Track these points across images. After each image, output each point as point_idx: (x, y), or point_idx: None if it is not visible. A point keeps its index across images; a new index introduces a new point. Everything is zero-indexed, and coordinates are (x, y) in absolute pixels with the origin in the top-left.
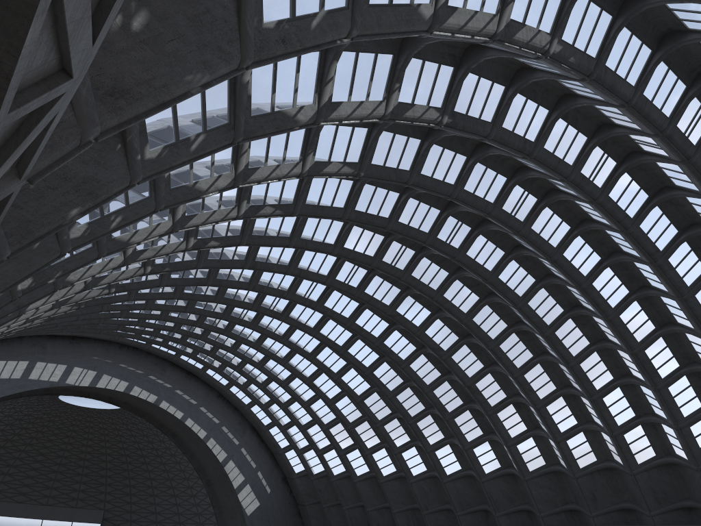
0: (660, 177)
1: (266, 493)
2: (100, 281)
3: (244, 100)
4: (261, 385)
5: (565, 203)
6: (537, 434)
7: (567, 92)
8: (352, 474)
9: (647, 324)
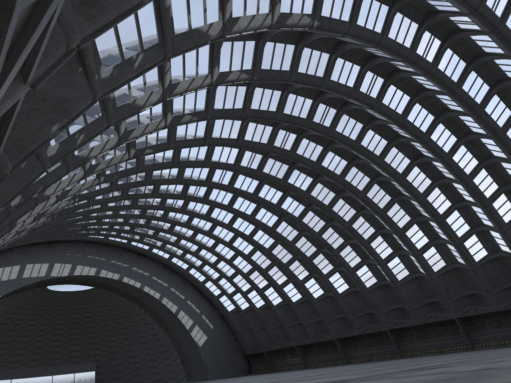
0: (474, 47)
1: (210, 329)
2: (67, 194)
3: (168, 22)
4: (194, 254)
5: (404, 80)
6: (401, 253)
7: None
8: (270, 305)
9: (473, 160)
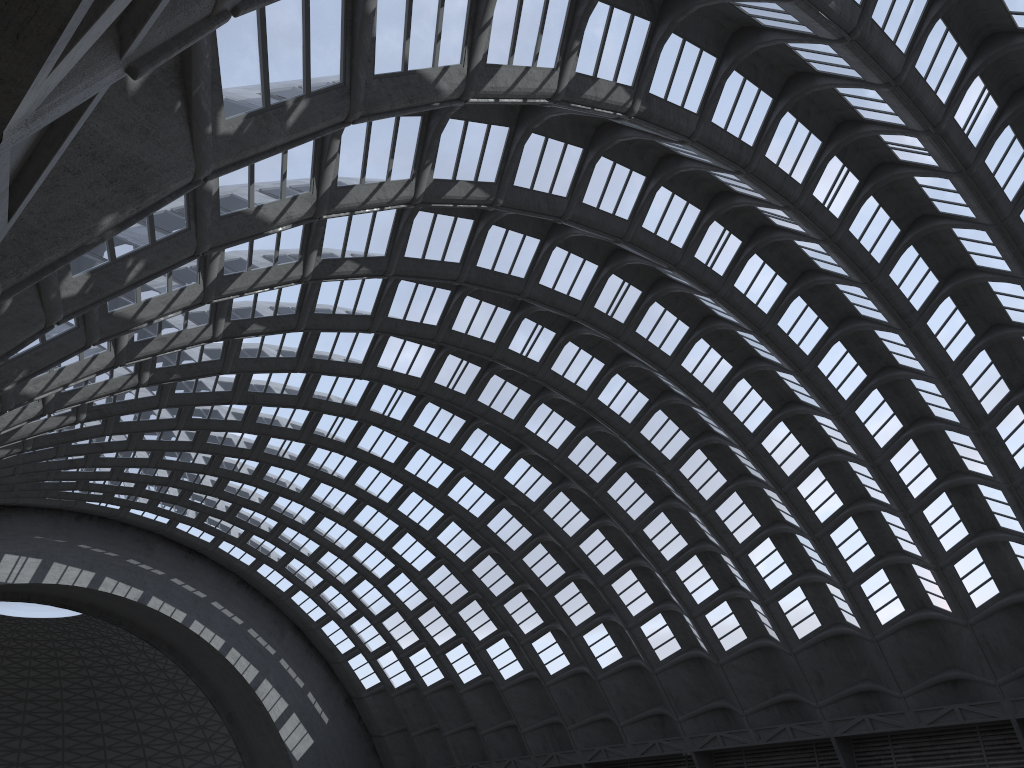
0: (918, 200)
1: (323, 724)
2: (68, 399)
3: (366, 44)
4: (308, 560)
5: (779, 247)
6: (734, 596)
7: (799, 70)
8: (455, 681)
9: (893, 421)
